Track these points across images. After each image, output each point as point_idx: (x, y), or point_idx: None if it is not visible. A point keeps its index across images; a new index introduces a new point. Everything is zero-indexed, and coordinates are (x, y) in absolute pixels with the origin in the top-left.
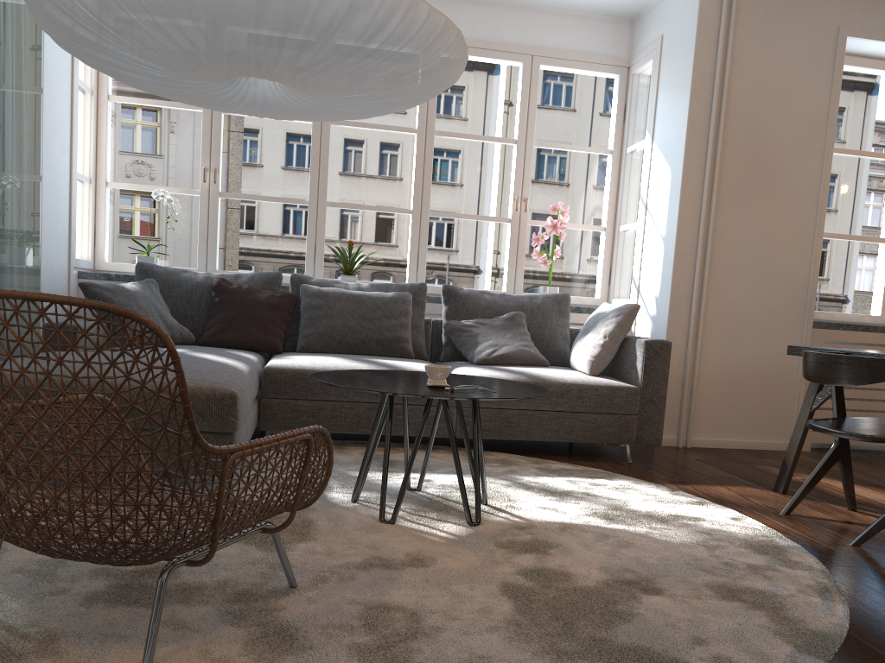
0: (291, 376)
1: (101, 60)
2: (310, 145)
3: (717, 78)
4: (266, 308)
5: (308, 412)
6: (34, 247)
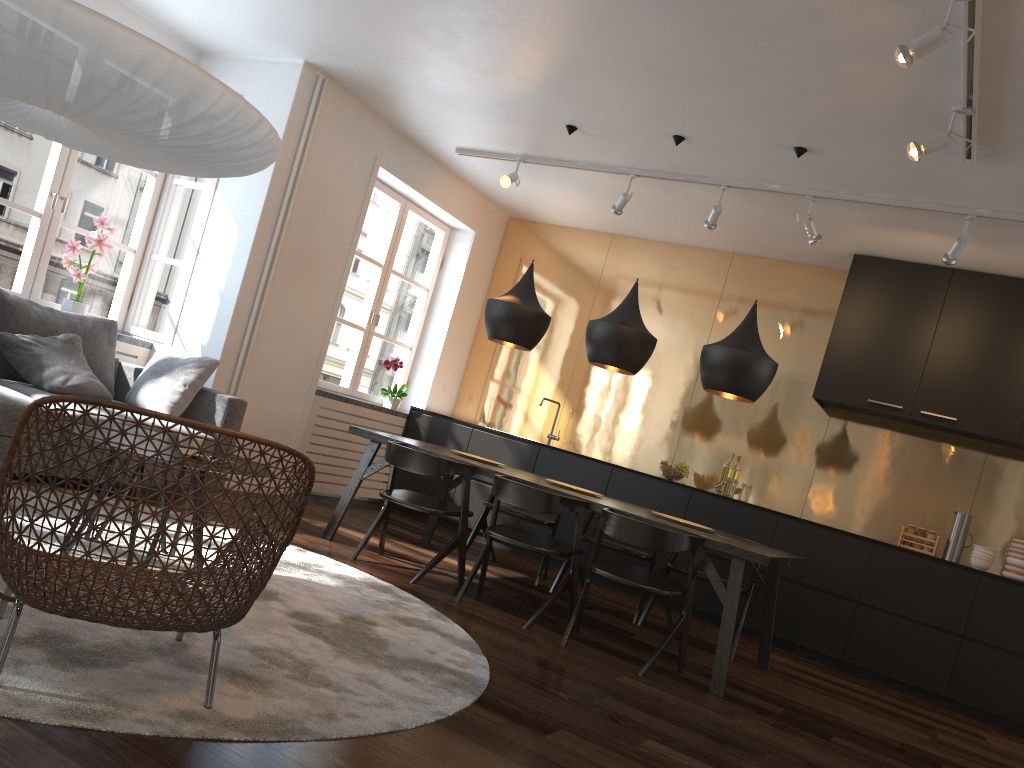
0: None
1: None
2: None
3: (296, 168)
4: None
5: None
6: None
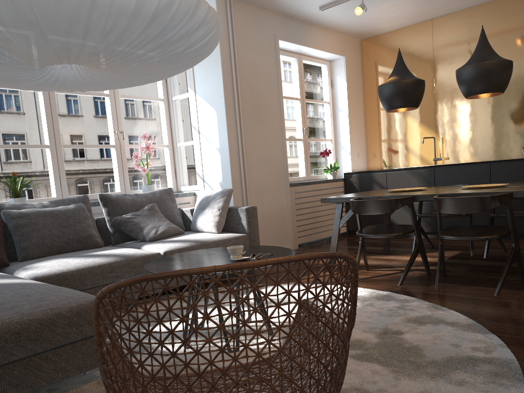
0: (57, 279)
1: None
2: None
3: (233, 60)
4: None
5: None
6: None
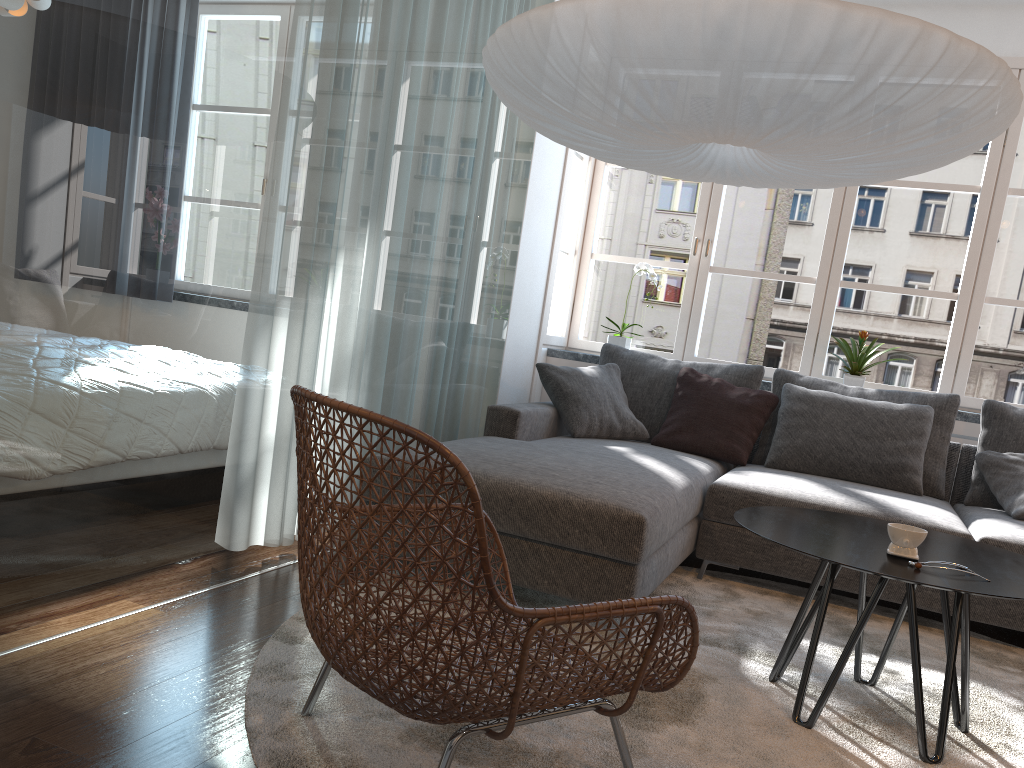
0: (741, 499)
1: (554, 133)
2: (881, 198)
3: None
4: (735, 409)
5: (756, 546)
6: (499, 323)
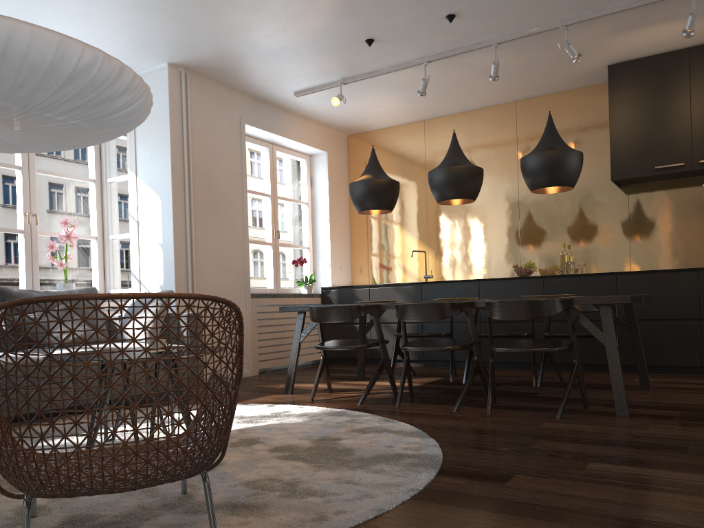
0: None
1: None
2: None
3: (186, 140)
4: None
5: None
6: None
